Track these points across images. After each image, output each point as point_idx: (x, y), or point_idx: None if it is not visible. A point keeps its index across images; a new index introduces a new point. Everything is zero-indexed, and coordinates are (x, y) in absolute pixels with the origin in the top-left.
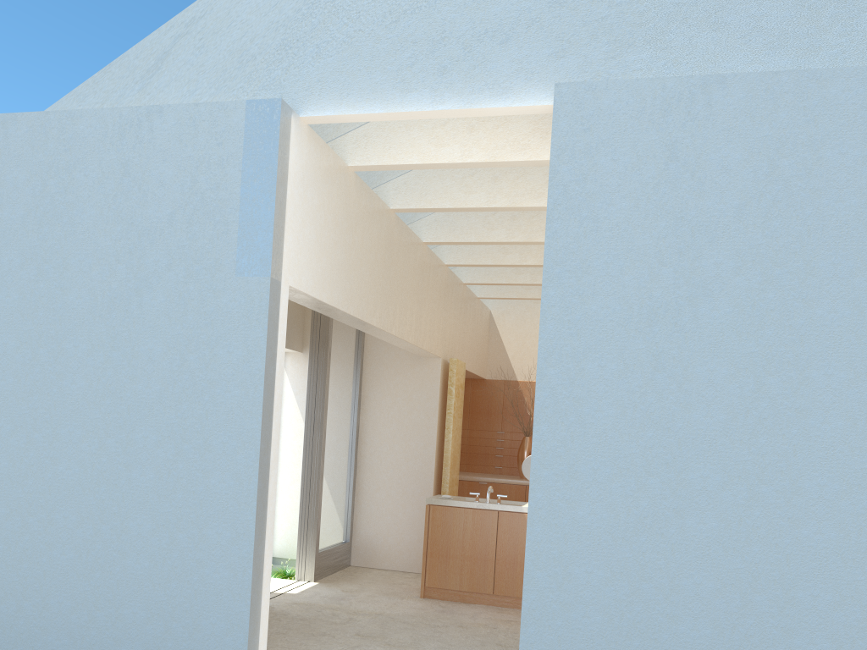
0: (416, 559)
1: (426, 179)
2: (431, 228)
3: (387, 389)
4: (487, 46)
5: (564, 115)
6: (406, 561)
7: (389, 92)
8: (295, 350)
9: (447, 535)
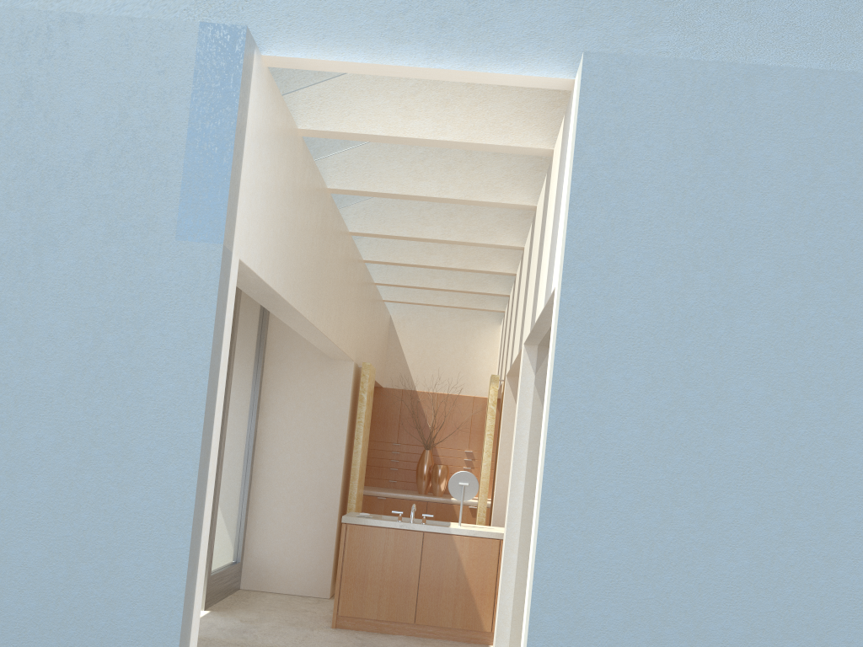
0: (317, 581)
1: (370, 159)
2: (359, 218)
3: (291, 392)
4: (495, 2)
5: (593, 89)
6: (305, 584)
7: (376, 40)
8: None
9: (365, 558)
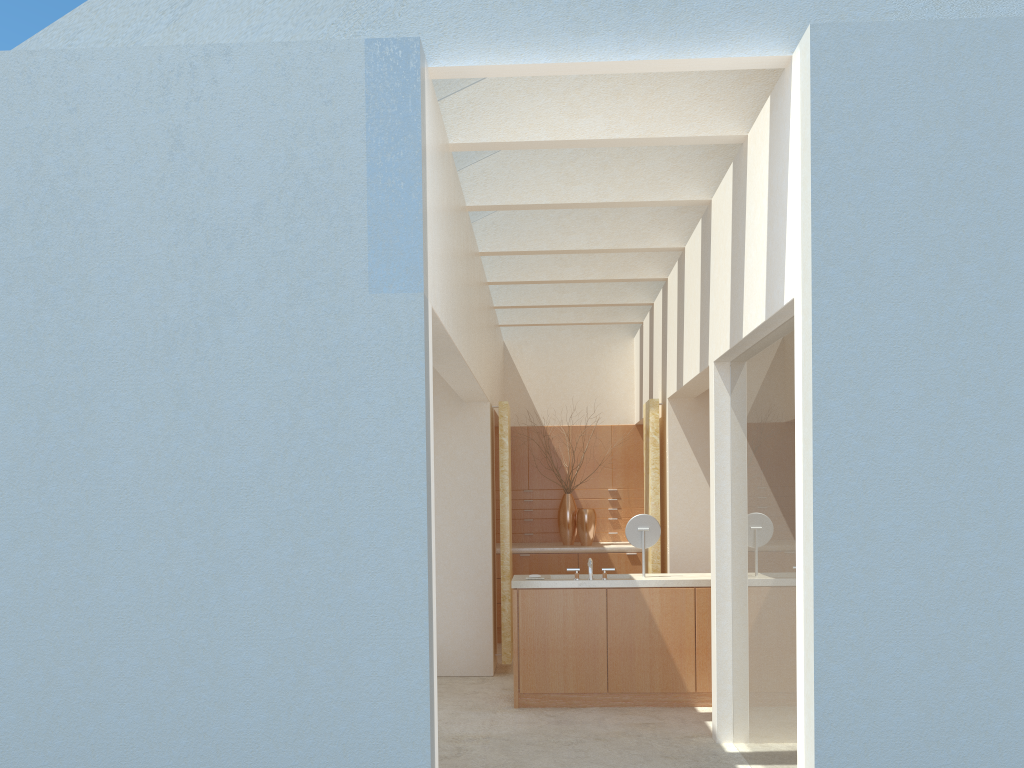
0: (477, 658)
1: (512, 167)
2: (488, 234)
3: None
4: None
5: (825, 67)
6: (464, 663)
7: (558, 35)
8: None
9: (543, 625)
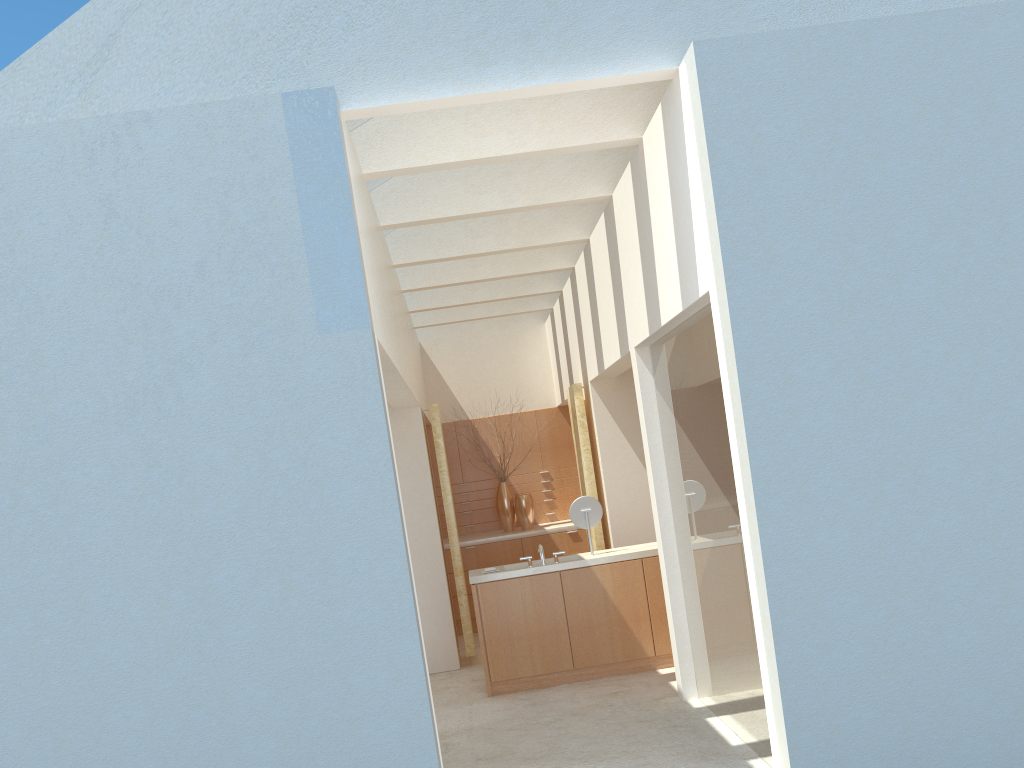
0: (442, 654)
1: (419, 183)
2: (400, 247)
3: None
4: (577, 1)
5: (711, 79)
6: (430, 661)
7: (462, 69)
8: None
9: (505, 614)
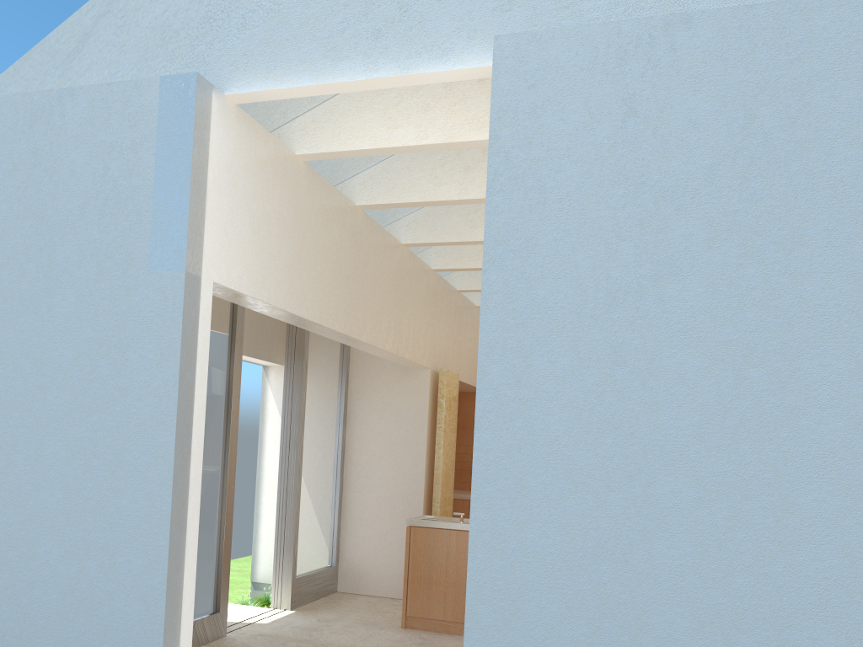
0: None
1: (393, 172)
2: (410, 229)
3: (374, 403)
4: (425, 3)
5: (505, 71)
6: (395, 587)
7: (319, 62)
8: (278, 364)
9: (429, 559)
